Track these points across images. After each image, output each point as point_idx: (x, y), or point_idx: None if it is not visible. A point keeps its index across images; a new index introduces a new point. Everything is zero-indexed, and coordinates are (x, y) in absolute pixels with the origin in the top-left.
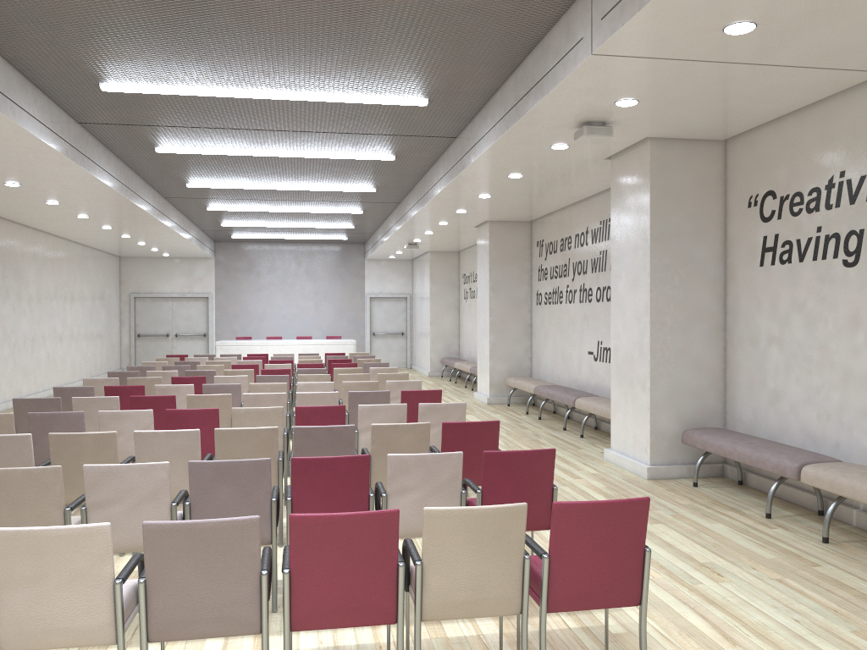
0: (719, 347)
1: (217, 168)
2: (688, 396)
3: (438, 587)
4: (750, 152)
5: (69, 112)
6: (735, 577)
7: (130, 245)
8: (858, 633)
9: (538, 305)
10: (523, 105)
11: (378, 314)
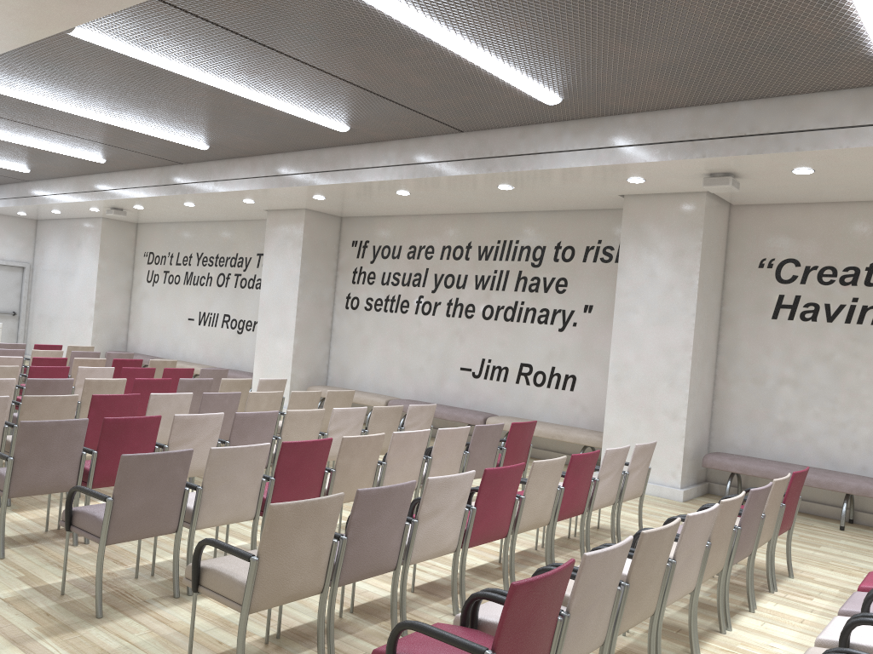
0: (712, 381)
1: (78, 73)
2: (698, 424)
3: None
4: (766, 222)
5: None
6: None
7: None
8: None
9: (349, 310)
10: (719, 146)
11: None
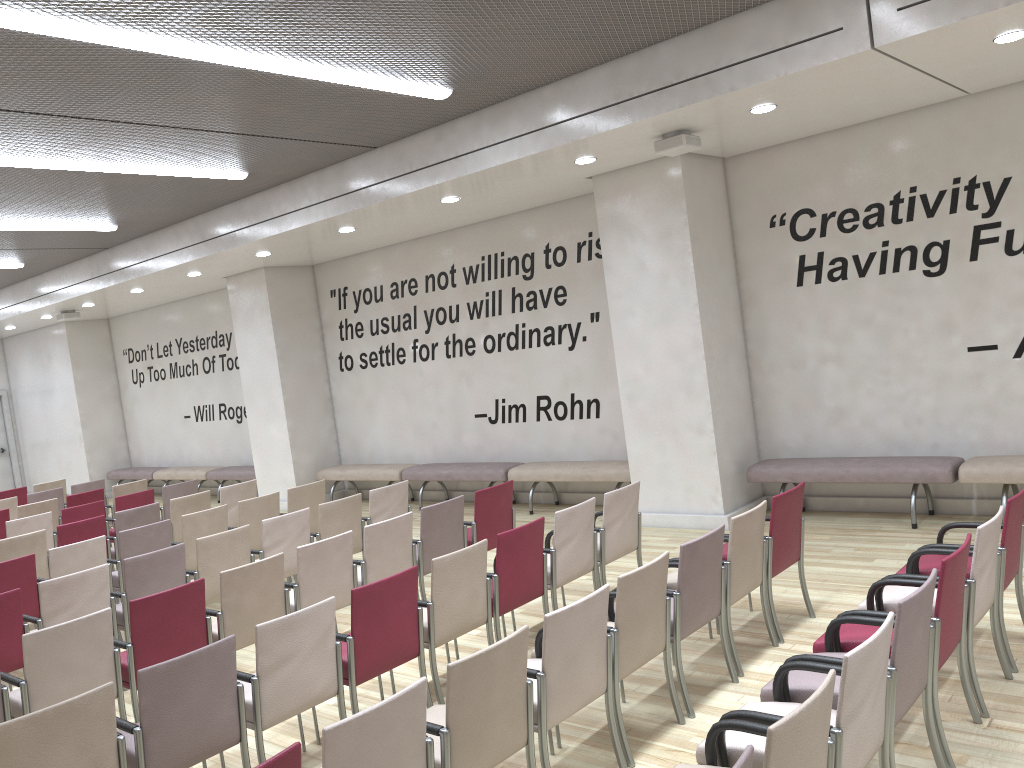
0: (746, 376)
1: None
2: (736, 432)
3: None
4: (767, 170)
5: None
6: None
7: None
8: None
9: (344, 372)
10: (647, 104)
11: None
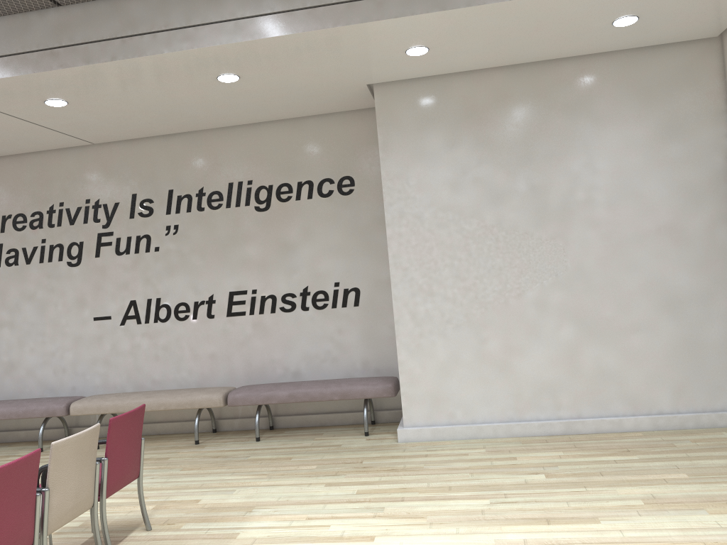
0: None
1: None
2: None
3: (57, 504)
4: None
5: None
6: None
7: None
8: (184, 469)
9: None
10: None
11: None
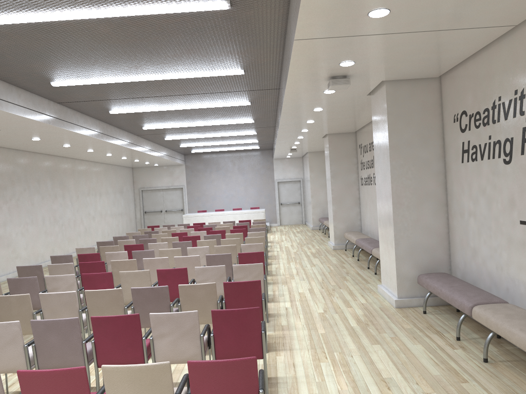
0: (443, 217)
1: (152, 118)
2: (423, 251)
3: None
4: (452, 85)
5: (47, 98)
6: (398, 391)
7: (132, 162)
8: None
9: (361, 186)
10: (287, 71)
11: (283, 192)
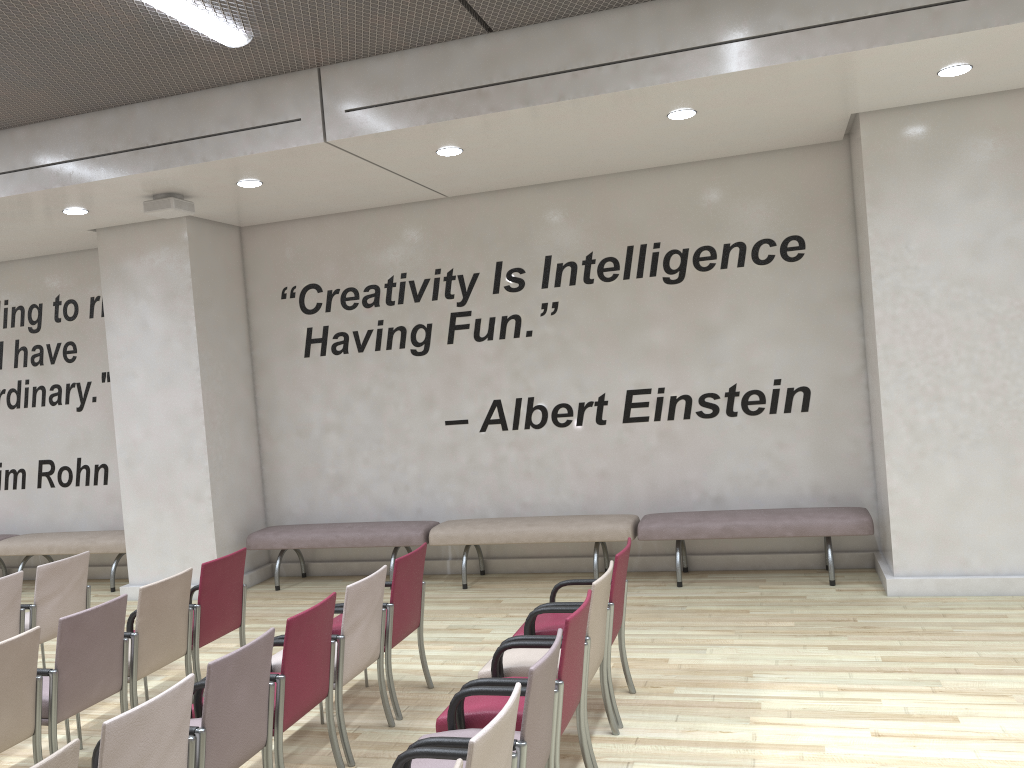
0: (255, 443)
1: None
2: (240, 499)
3: (592, 655)
4: (280, 244)
5: None
6: (487, 626)
7: None
8: None
9: None
10: (123, 162)
11: None
